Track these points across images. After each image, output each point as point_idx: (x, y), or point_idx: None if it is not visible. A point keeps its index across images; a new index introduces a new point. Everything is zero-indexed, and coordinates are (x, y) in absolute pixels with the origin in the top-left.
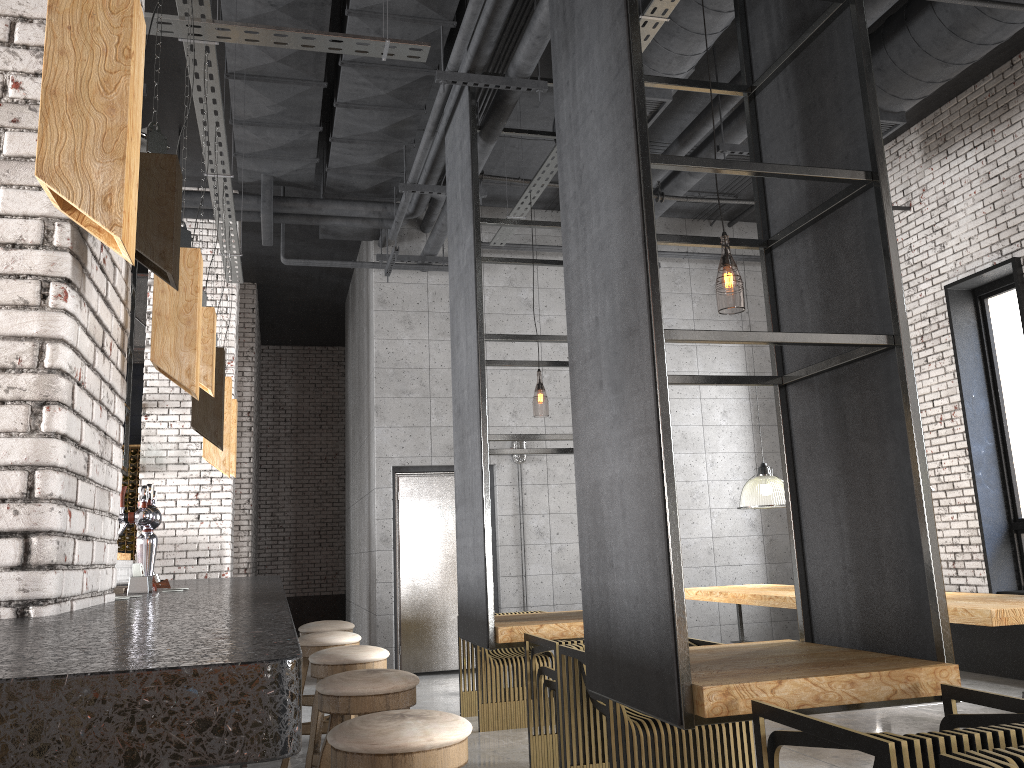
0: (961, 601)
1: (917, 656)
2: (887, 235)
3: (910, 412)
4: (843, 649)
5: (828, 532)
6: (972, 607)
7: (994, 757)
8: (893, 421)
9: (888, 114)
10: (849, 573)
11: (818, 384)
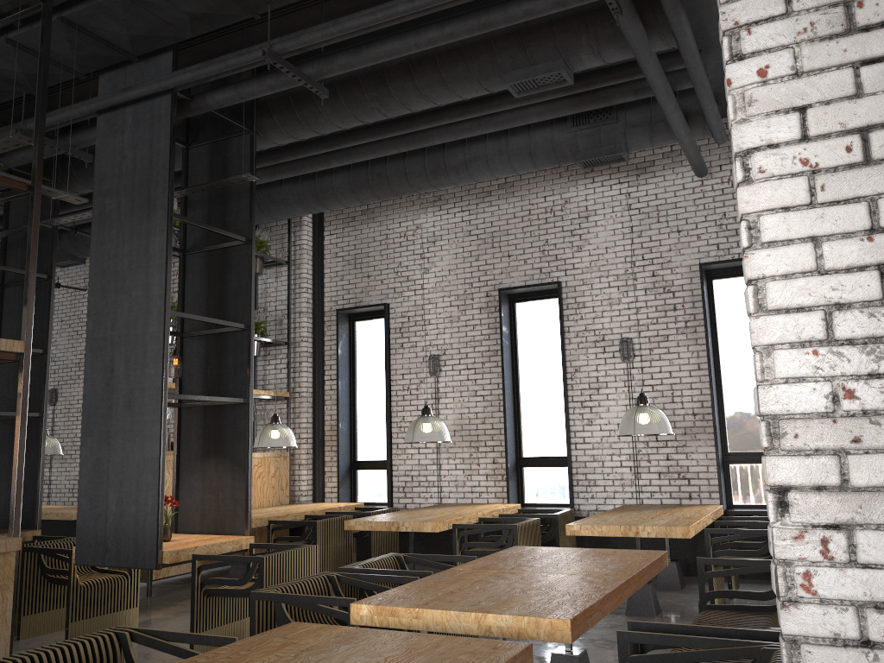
0: (64, 509)
1: (29, 528)
2: (46, 375)
3: (42, 442)
4: (0, 528)
5: (2, 483)
6: (66, 512)
7: (37, 545)
8: (36, 443)
9: (77, 258)
10: (8, 499)
11: (9, 422)
